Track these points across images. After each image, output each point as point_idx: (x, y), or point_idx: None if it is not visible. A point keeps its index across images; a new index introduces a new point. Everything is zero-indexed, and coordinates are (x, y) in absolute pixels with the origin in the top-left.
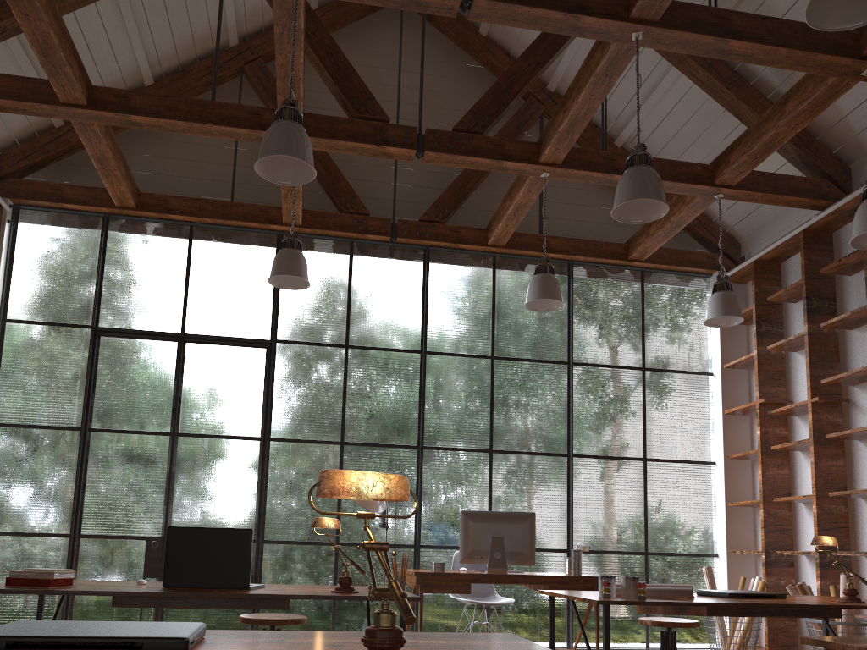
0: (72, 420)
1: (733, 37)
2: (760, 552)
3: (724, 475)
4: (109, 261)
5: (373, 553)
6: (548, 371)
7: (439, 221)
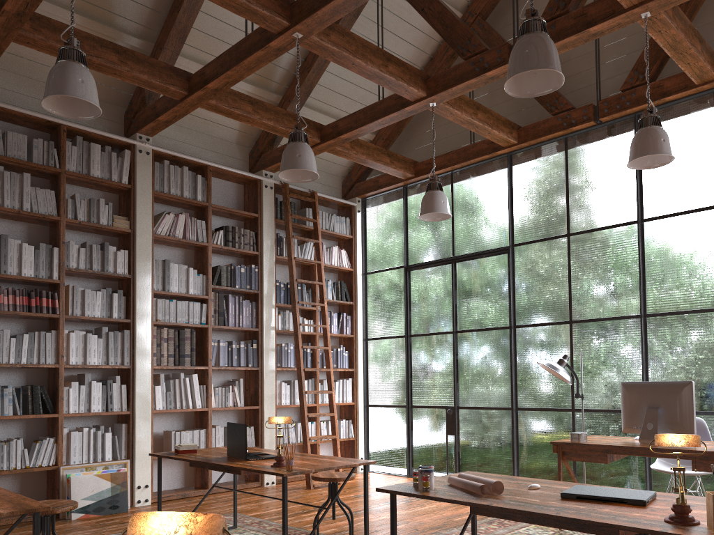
0: (401, 330)
1: None
2: None
3: None
4: (410, 218)
5: (605, 418)
6: None
7: (640, 83)
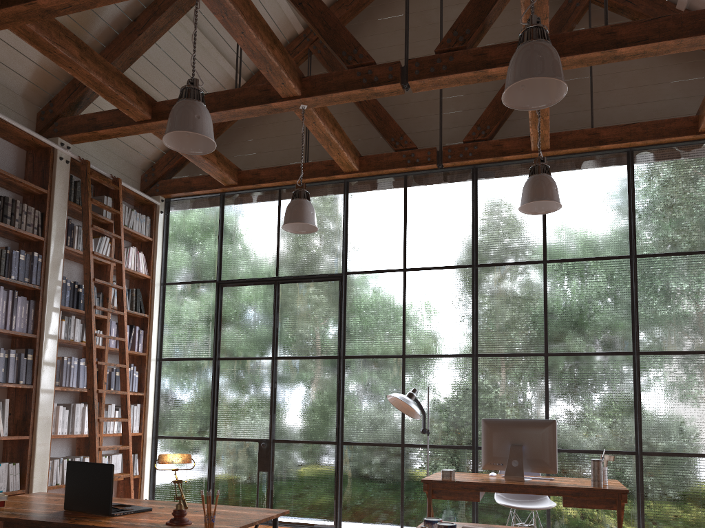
0: (207, 352)
1: None
2: None
3: None
4: (226, 229)
5: (435, 453)
6: (607, 267)
7: (481, 139)
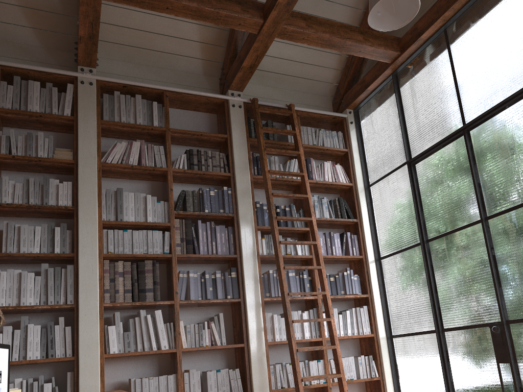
0: (416, 238)
1: None
2: None
3: None
4: (405, 106)
5: None
6: None
7: None
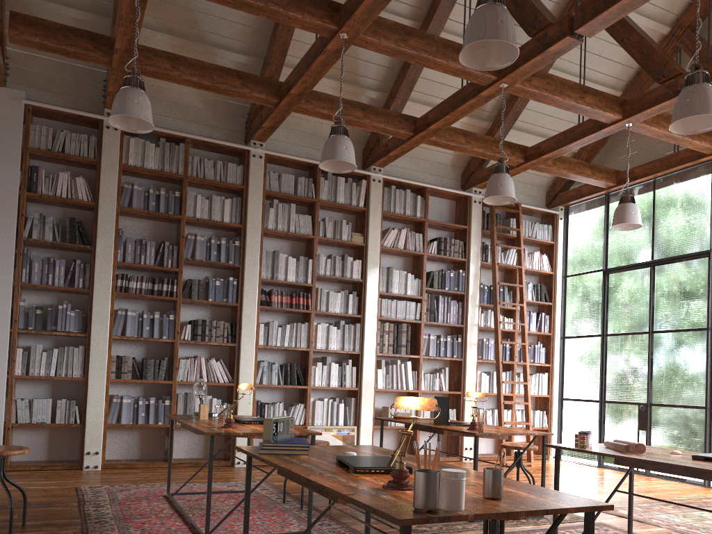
0: (597, 330)
1: None
2: None
3: None
4: (610, 224)
5: None
6: None
7: None
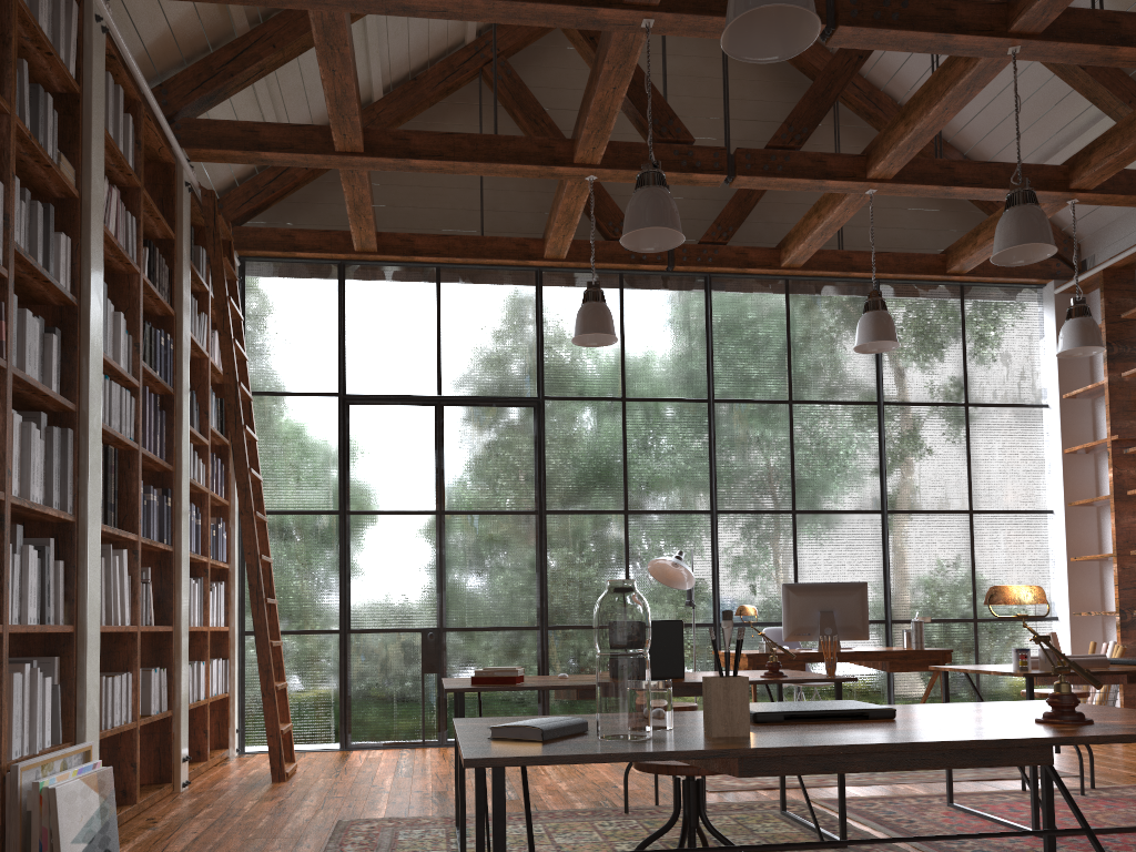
0: (328, 502)
1: (1123, 44)
2: (1114, 613)
3: (1065, 525)
4: (350, 317)
5: None
6: (855, 414)
7: (722, 242)
